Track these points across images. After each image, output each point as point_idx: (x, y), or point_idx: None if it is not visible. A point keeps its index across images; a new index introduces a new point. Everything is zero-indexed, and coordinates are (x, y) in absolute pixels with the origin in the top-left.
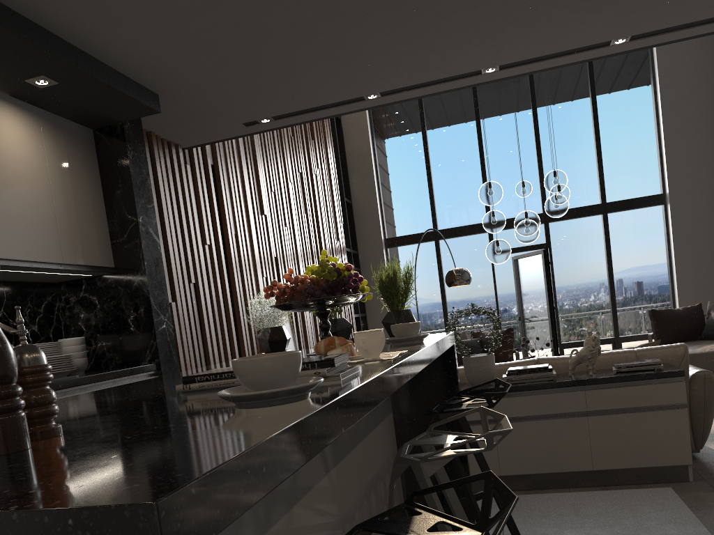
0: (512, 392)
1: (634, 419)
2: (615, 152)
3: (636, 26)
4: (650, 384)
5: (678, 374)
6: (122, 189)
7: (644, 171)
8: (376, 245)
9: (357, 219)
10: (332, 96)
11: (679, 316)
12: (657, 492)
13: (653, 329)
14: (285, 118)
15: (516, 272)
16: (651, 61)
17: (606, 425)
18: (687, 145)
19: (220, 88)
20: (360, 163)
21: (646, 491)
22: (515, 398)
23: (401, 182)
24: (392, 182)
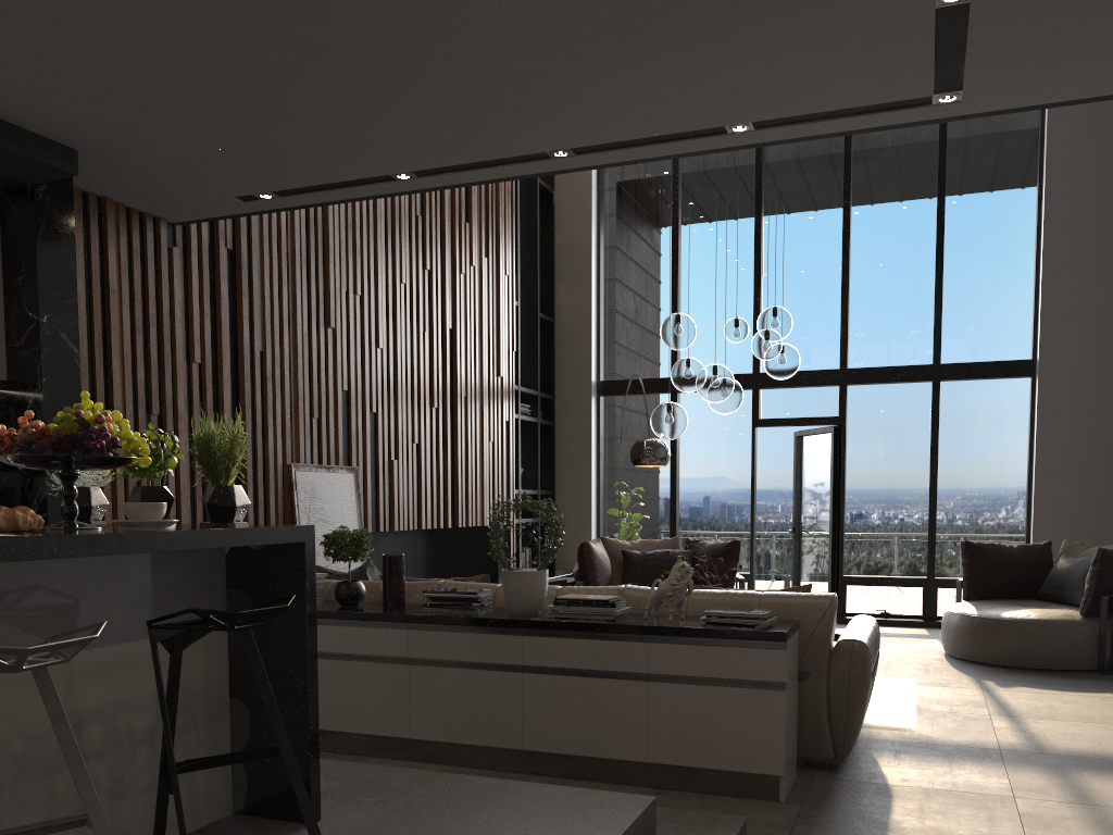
0: (550, 630)
1: (711, 696)
2: (966, 286)
3: (745, 109)
4: (739, 646)
5: (777, 637)
6: (25, 275)
7: (1009, 321)
8: (581, 389)
9: (559, 346)
10: (340, 171)
11: (1008, 557)
12: (629, 799)
13: (964, 572)
14: (294, 195)
15: (797, 457)
16: (1040, 146)
17: (672, 698)
18: (1079, 286)
19: (161, 148)
20: (573, 262)
21: (618, 796)
22: (553, 639)
23: (634, 297)
24: (621, 297)
